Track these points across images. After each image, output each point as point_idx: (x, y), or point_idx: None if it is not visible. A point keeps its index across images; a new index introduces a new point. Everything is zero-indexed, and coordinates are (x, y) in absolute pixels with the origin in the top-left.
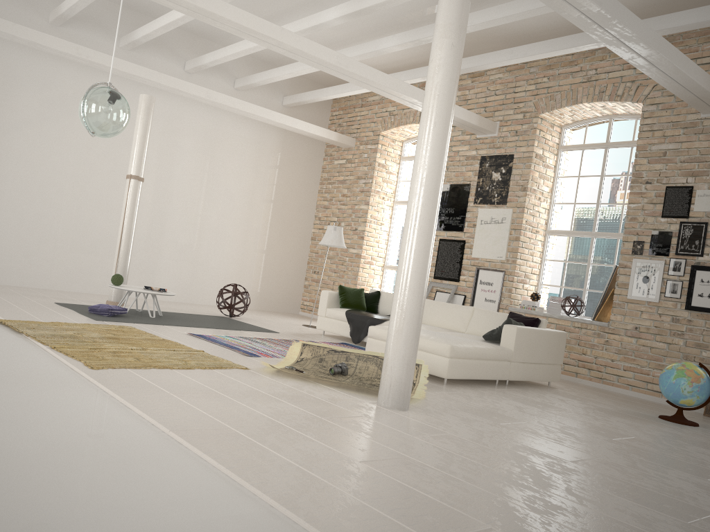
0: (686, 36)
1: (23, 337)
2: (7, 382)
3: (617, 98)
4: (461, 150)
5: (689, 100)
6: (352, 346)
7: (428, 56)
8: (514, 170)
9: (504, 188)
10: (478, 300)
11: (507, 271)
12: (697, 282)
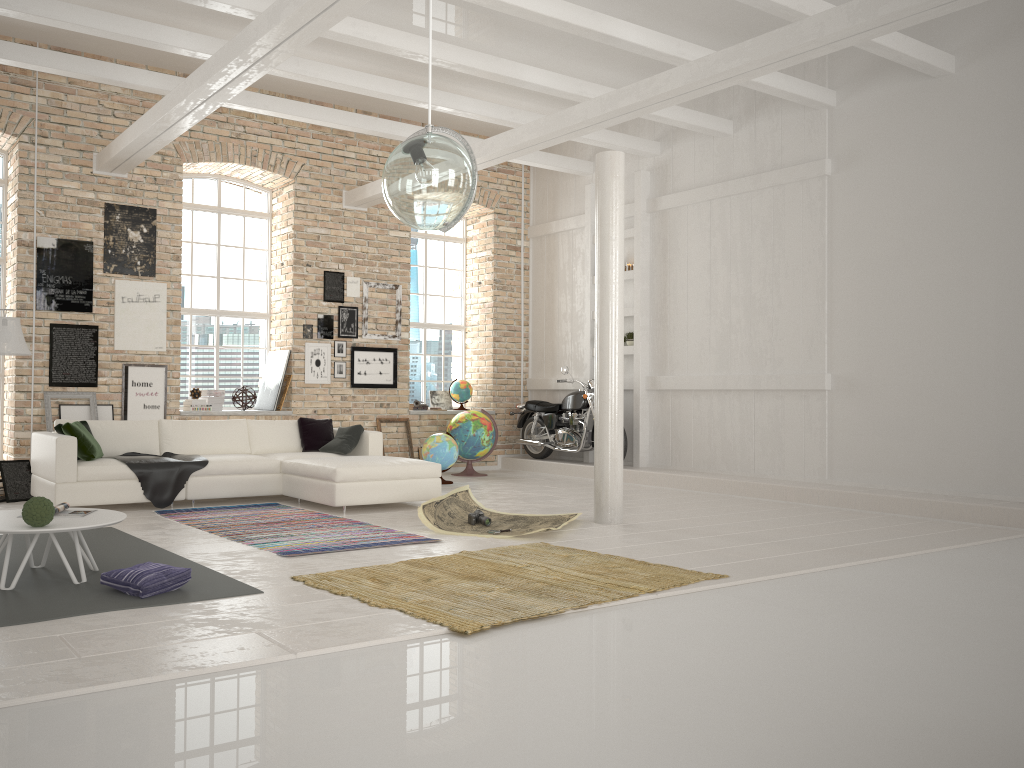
0: None
1: (581, 613)
2: (867, 595)
3: (270, 168)
4: (67, 187)
5: (372, 197)
6: (188, 511)
7: (25, 21)
8: (160, 231)
9: (150, 254)
10: (134, 409)
11: (170, 365)
12: (356, 362)
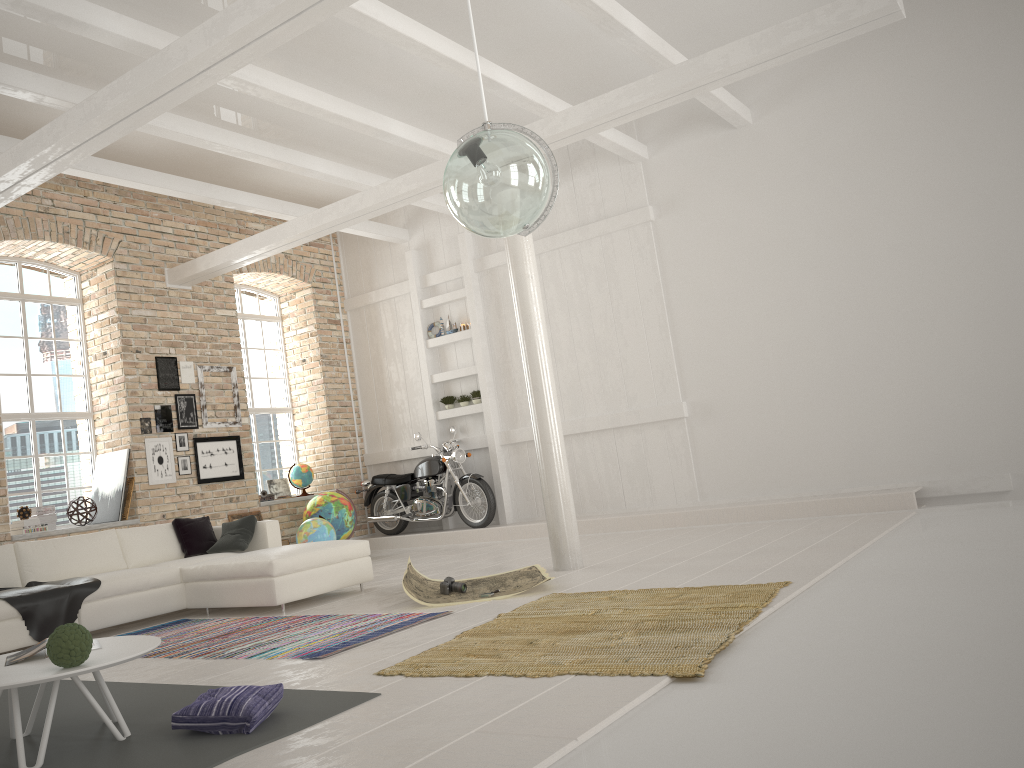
0: (136, 196)
1: (743, 636)
2: (928, 572)
3: (86, 245)
4: None
5: (205, 272)
6: None
7: None
8: None
9: None
10: None
11: None
12: (200, 455)
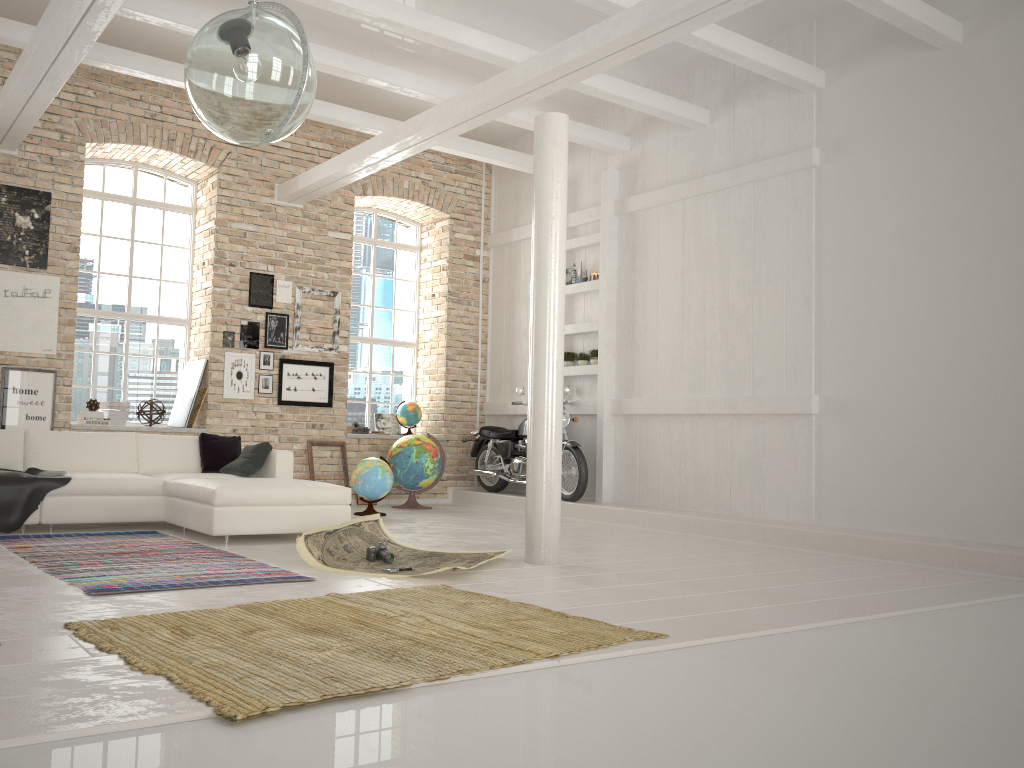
0: None
1: (437, 687)
2: (855, 668)
3: (191, 154)
4: None
5: (305, 190)
6: (37, 537)
7: None
8: (55, 218)
9: (41, 242)
10: (14, 420)
11: (60, 371)
12: (285, 376)
